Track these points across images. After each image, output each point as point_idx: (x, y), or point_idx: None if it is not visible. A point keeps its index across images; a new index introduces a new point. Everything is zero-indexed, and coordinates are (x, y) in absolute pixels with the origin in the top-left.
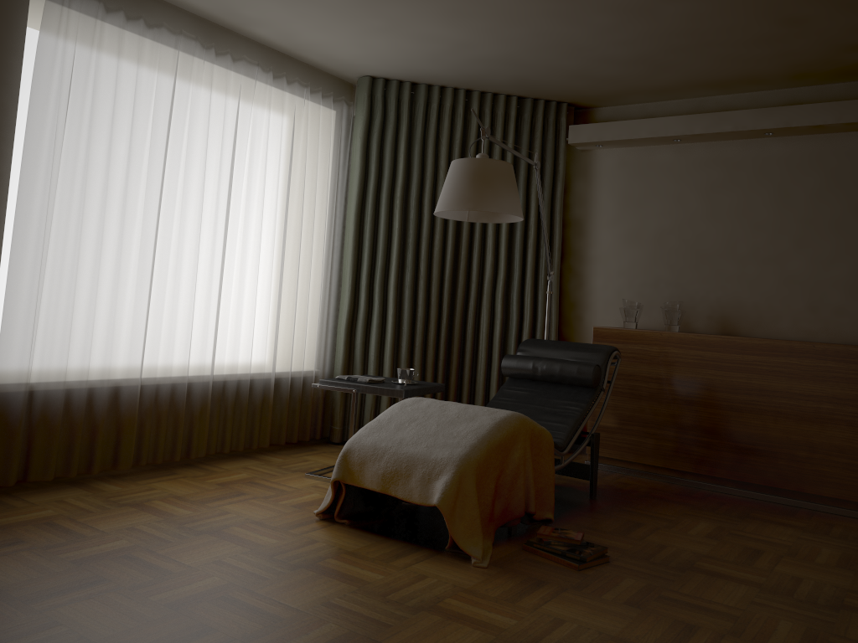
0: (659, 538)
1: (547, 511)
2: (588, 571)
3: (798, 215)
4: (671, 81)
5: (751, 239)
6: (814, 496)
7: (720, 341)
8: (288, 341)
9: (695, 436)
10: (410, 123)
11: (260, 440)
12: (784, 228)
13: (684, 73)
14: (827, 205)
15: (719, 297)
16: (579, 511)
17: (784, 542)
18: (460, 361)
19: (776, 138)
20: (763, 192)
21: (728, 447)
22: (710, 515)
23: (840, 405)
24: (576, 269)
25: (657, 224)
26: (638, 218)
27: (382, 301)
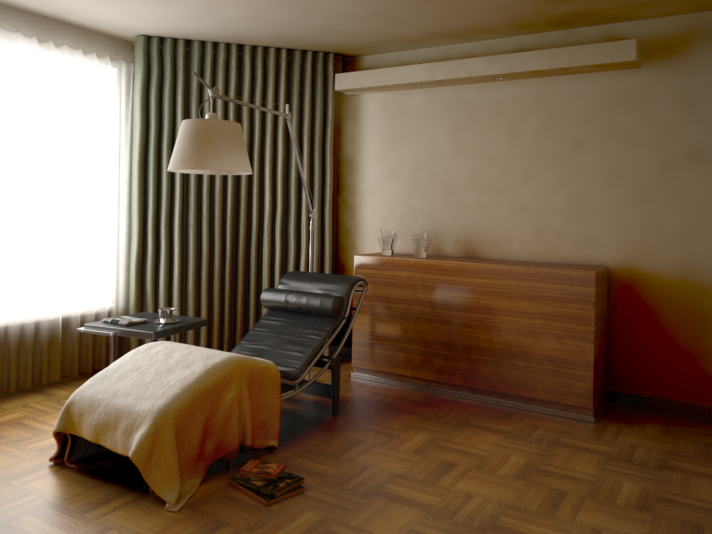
0: (368, 458)
1: (271, 439)
2: (276, 506)
3: (526, 150)
4: (413, 33)
5: (488, 173)
6: (530, 398)
7: (454, 266)
8: (75, 283)
9: (436, 349)
10: (187, 77)
11: (50, 375)
12: (514, 162)
13: (420, 25)
14: (548, 141)
15: (463, 224)
16: (313, 431)
17: (481, 452)
18: (247, 288)
19: (507, 81)
20: (497, 131)
21: (462, 358)
22: (432, 425)
23: (549, 321)
24: (349, 201)
25: (413, 161)
26: (397, 155)
27: (168, 241)
